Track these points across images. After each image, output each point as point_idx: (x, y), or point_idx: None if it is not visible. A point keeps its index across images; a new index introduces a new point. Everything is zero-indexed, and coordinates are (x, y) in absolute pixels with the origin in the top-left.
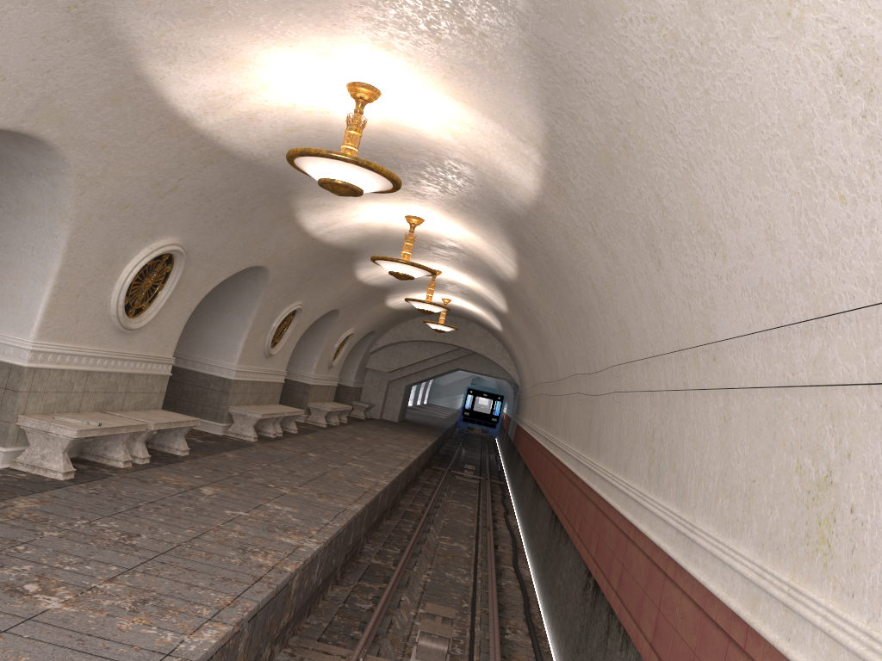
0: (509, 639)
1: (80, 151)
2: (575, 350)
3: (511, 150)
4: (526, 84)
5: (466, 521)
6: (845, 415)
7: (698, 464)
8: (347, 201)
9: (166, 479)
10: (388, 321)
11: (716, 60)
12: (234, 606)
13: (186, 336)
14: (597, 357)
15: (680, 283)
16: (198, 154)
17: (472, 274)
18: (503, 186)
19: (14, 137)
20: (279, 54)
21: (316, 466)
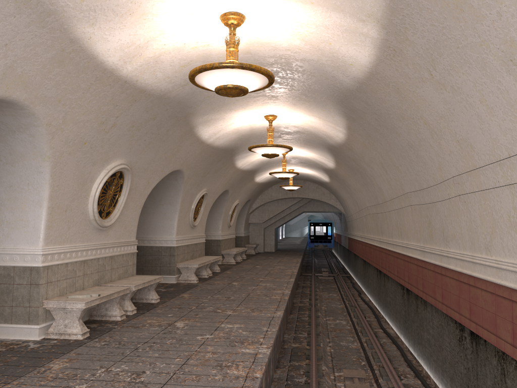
0: (405, 383)
1: (44, 106)
2: (403, 177)
3: (350, 34)
4: None
5: (337, 304)
6: None
7: None
8: (226, 114)
9: (151, 322)
10: (257, 191)
11: None
12: None
13: (140, 225)
14: (430, 175)
15: None
16: (125, 96)
17: (309, 147)
18: (340, 69)
19: None
20: (169, 1)
21: (241, 290)
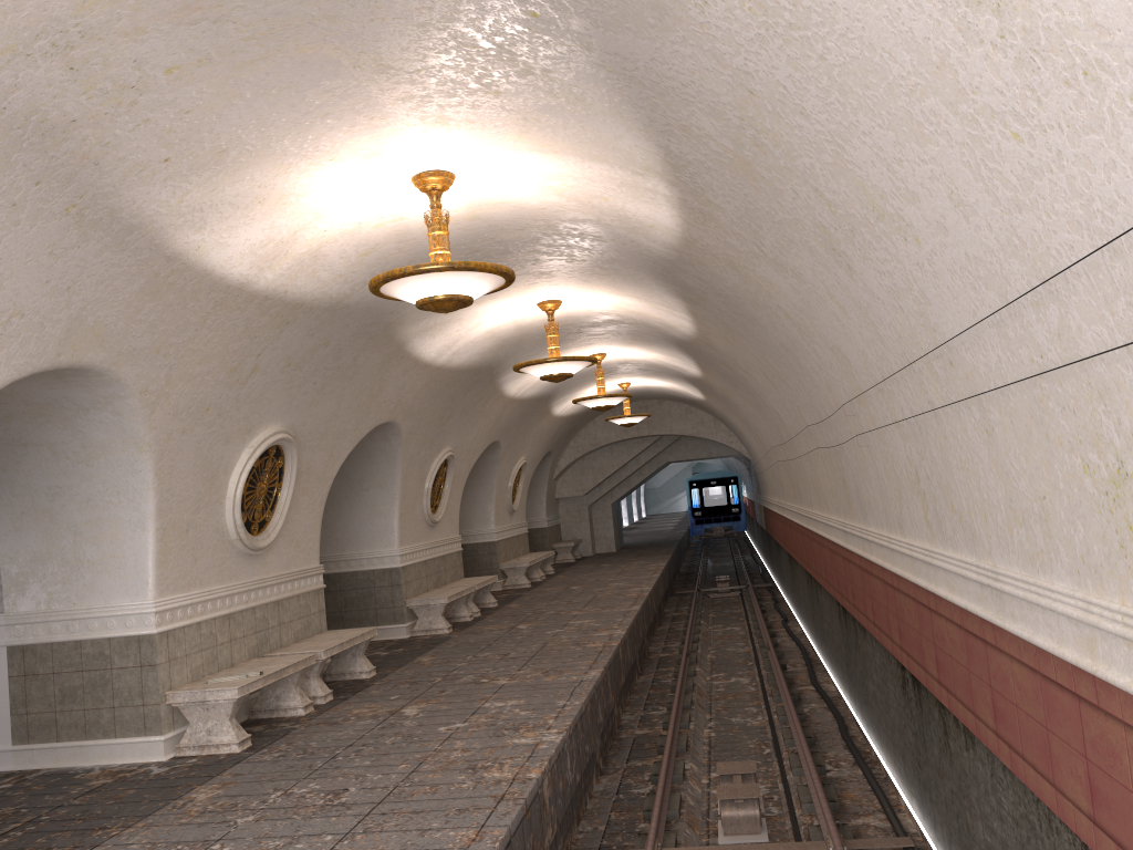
0: (833, 776)
1: (134, 364)
2: (796, 397)
3: (630, 188)
4: (618, 109)
5: (738, 646)
6: (1114, 389)
7: (978, 495)
8: (462, 311)
9: (359, 712)
10: (564, 433)
11: (817, 19)
12: (481, 839)
13: (329, 534)
14: (823, 399)
15: (881, 284)
16: (269, 319)
17: (643, 344)
18: (638, 232)
19: (55, 375)
20: (321, 173)
21: (532, 638)
